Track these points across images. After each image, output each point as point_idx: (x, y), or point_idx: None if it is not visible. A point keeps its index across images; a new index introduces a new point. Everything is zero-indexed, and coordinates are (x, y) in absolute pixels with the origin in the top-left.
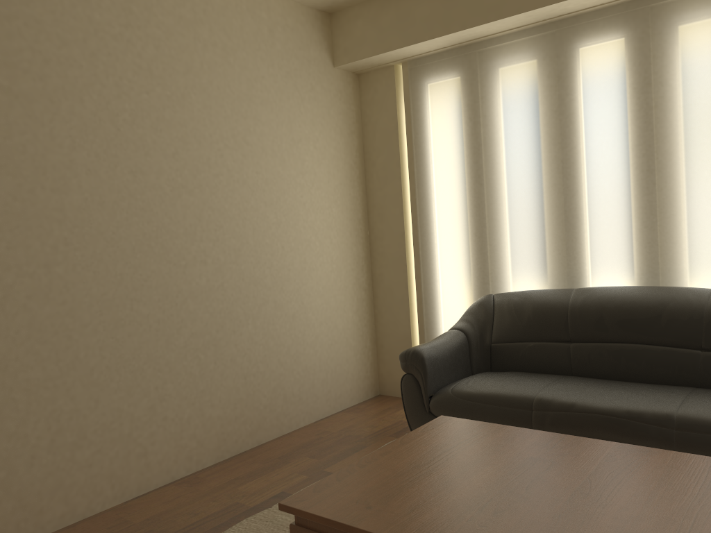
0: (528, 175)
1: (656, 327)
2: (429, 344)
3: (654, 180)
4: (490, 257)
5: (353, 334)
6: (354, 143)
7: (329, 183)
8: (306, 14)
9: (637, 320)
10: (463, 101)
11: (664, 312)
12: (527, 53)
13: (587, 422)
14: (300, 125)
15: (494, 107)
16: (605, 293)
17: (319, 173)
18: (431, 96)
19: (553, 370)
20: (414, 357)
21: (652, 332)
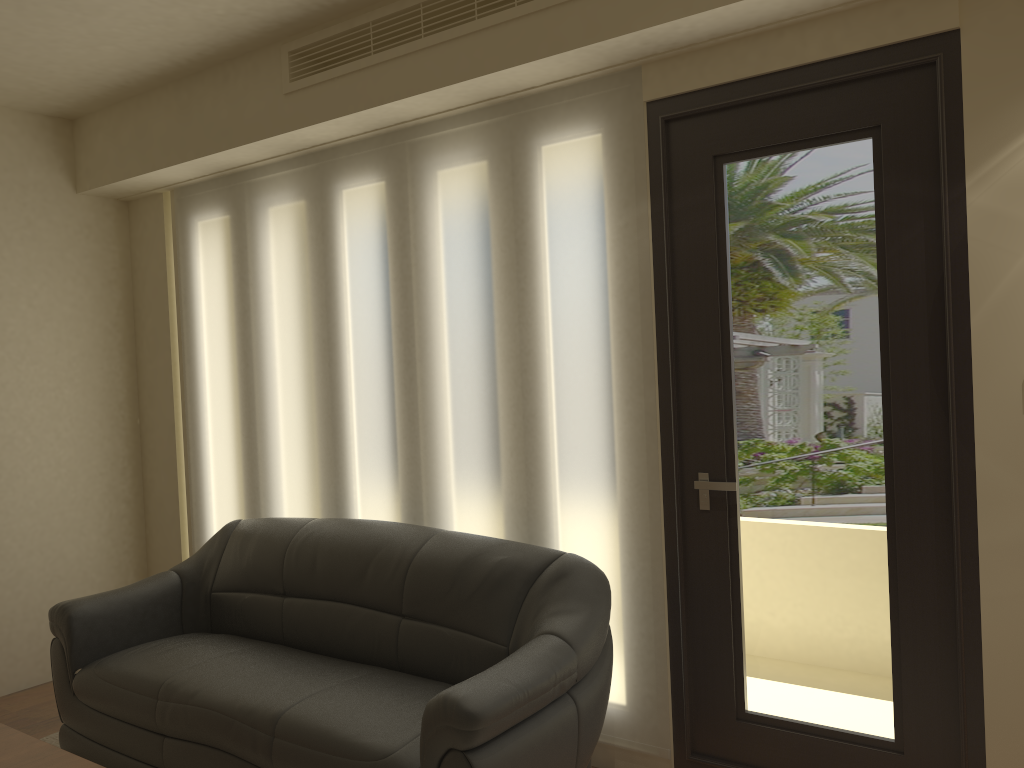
0: (292, 356)
1: (362, 581)
2: (100, 595)
3: (411, 375)
4: (257, 465)
5: (98, 565)
6: (115, 296)
7: (58, 354)
8: (22, 123)
9: (346, 570)
10: (229, 250)
11: (372, 562)
12: (289, 192)
13: (199, 721)
14: (0, 276)
15: (258, 260)
16: (332, 529)
17: (38, 341)
18: (198, 239)
19: (266, 634)
20: (59, 615)
21: (358, 588)
